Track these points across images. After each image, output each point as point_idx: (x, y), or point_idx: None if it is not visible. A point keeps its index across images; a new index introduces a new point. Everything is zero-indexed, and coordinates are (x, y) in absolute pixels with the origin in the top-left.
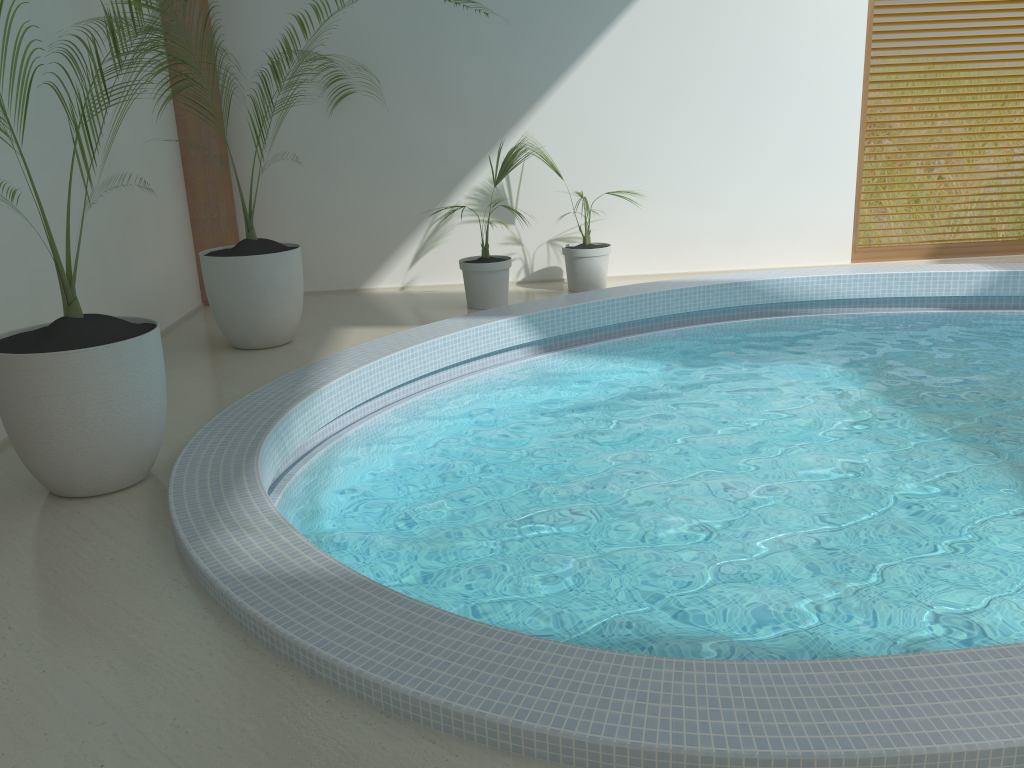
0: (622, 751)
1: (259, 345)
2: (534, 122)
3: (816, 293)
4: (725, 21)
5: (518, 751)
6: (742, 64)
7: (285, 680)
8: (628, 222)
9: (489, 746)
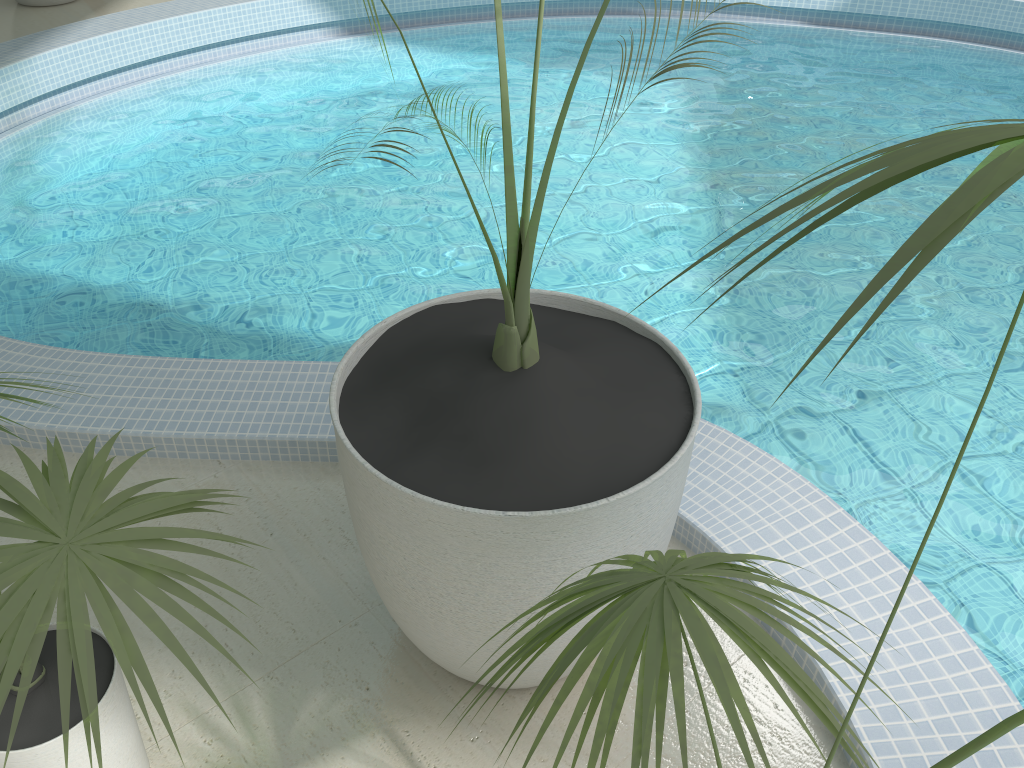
0: None
1: (37, 3)
2: None
3: None
4: None
5: None
6: None
7: None
8: None
9: None
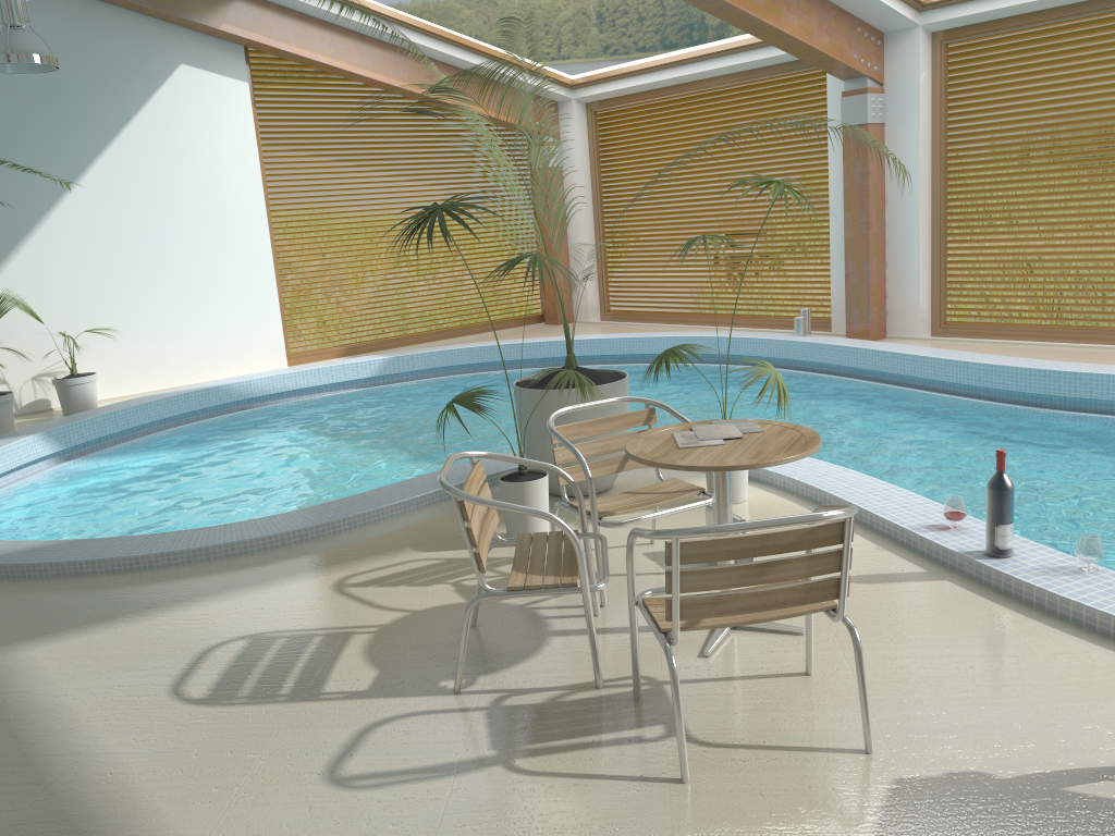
0: (258, 540)
1: None
2: (3, 278)
3: (269, 389)
4: (158, 193)
5: (209, 559)
6: (177, 225)
7: (62, 580)
8: (104, 354)
9: (194, 563)
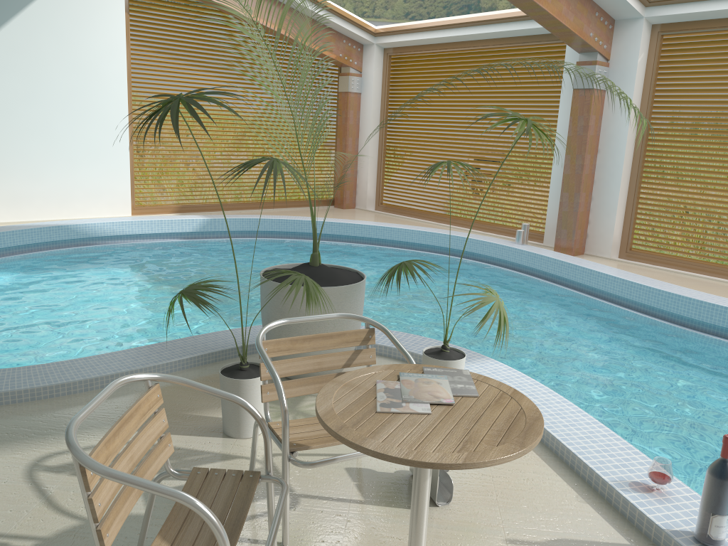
0: None
1: None
2: None
3: (110, 231)
4: (40, 69)
5: None
6: (53, 96)
7: None
8: None
9: None
